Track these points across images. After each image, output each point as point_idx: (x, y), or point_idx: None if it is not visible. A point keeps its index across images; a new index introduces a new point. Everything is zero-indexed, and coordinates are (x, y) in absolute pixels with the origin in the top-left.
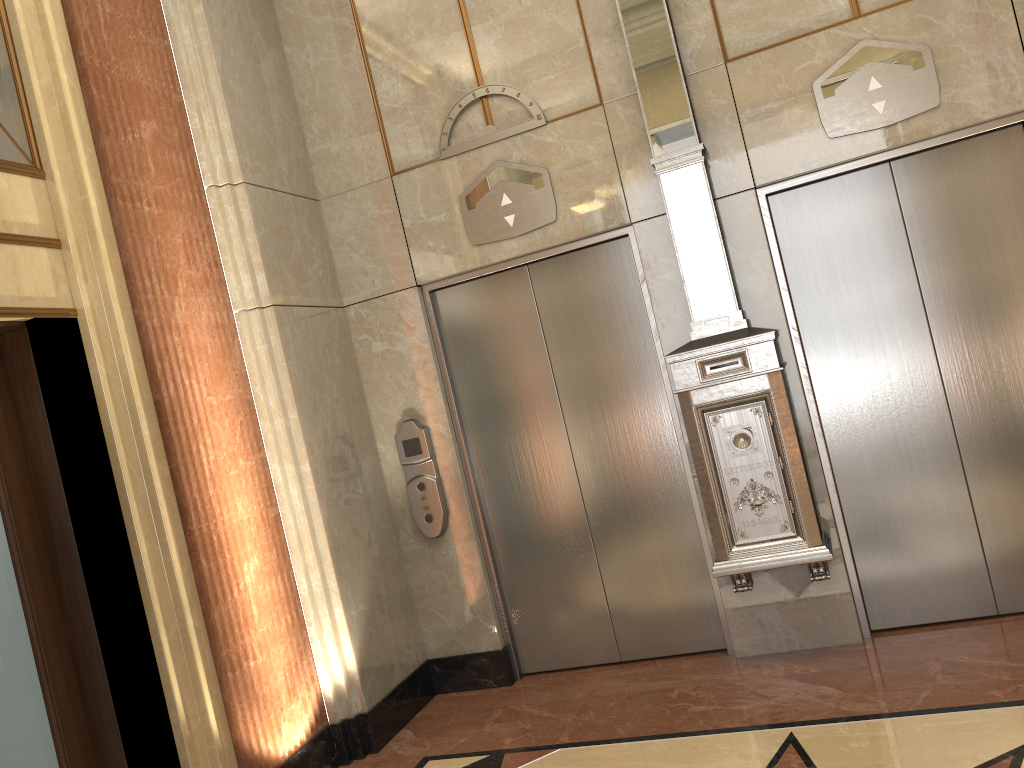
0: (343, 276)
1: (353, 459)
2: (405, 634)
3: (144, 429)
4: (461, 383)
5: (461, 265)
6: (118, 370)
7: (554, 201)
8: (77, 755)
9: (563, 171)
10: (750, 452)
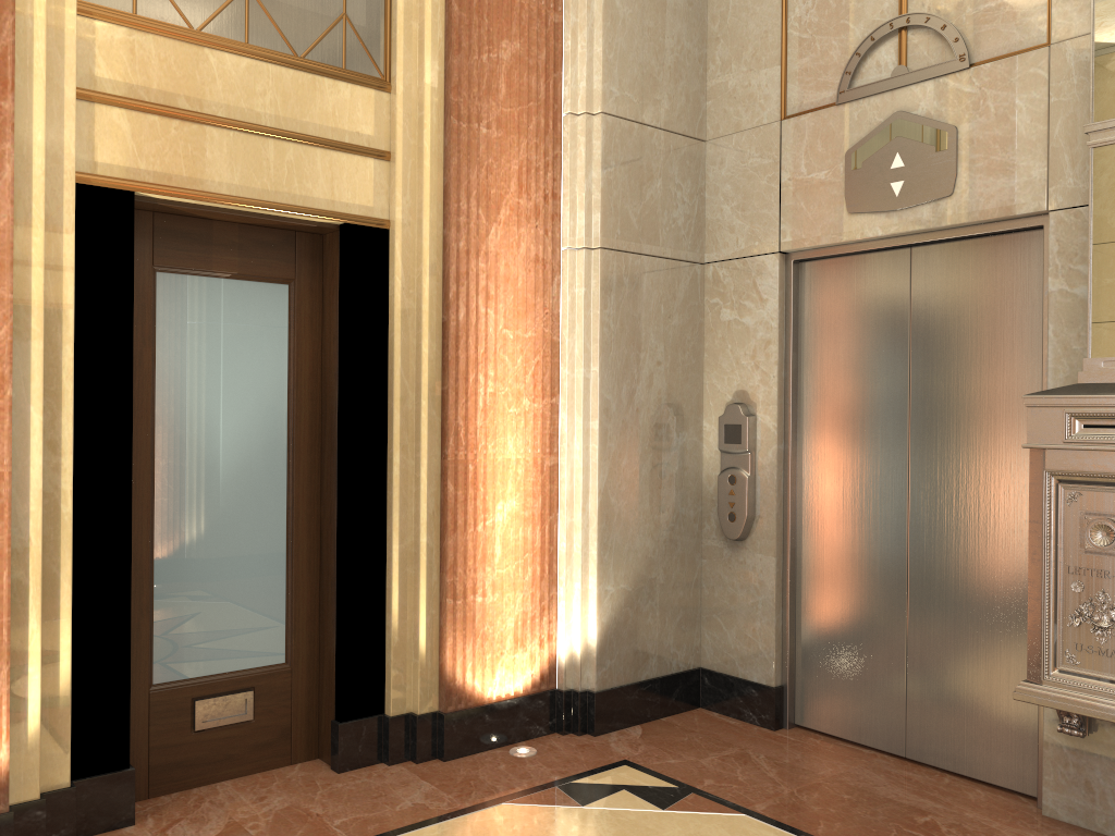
0: (710, 229)
1: (662, 430)
2: (677, 631)
3: (423, 346)
4: (805, 375)
5: (830, 235)
6: (415, 285)
7: (954, 170)
8: (302, 621)
9: (976, 132)
10: (1110, 554)
